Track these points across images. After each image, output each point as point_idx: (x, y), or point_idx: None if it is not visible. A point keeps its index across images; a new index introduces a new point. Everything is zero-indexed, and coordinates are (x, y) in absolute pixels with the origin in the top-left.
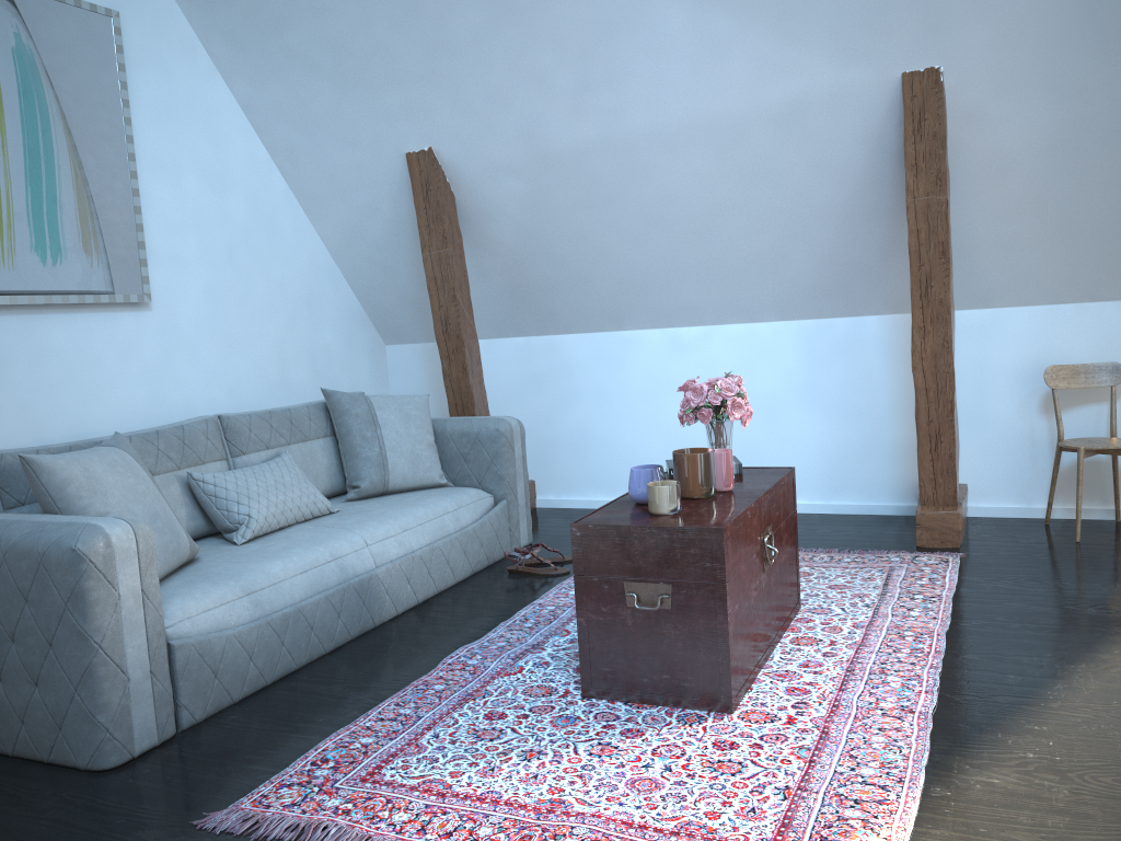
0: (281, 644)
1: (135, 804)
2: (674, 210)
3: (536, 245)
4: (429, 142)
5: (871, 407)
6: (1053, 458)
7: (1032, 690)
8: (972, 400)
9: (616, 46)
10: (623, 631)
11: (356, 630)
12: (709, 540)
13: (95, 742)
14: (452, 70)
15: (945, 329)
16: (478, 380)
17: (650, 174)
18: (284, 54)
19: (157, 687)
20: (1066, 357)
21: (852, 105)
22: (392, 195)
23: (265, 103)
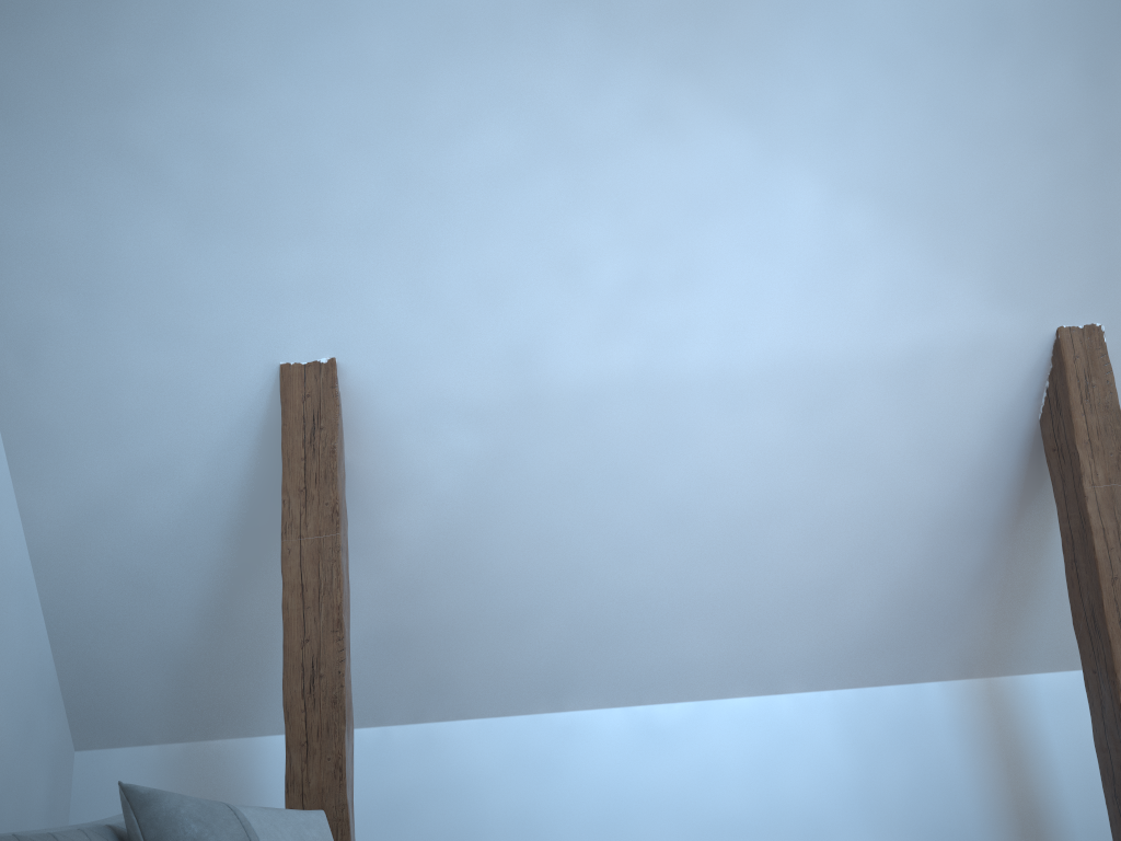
0: None
1: None
2: (708, 503)
3: (462, 552)
4: (334, 349)
5: (956, 822)
6: None
7: None
8: (1085, 802)
9: (707, 231)
10: None
11: None
12: None
13: None
14: (427, 228)
15: None
16: (351, 795)
17: (691, 440)
18: (104, 147)
19: None
20: None
21: (989, 364)
22: (219, 441)
23: (18, 234)
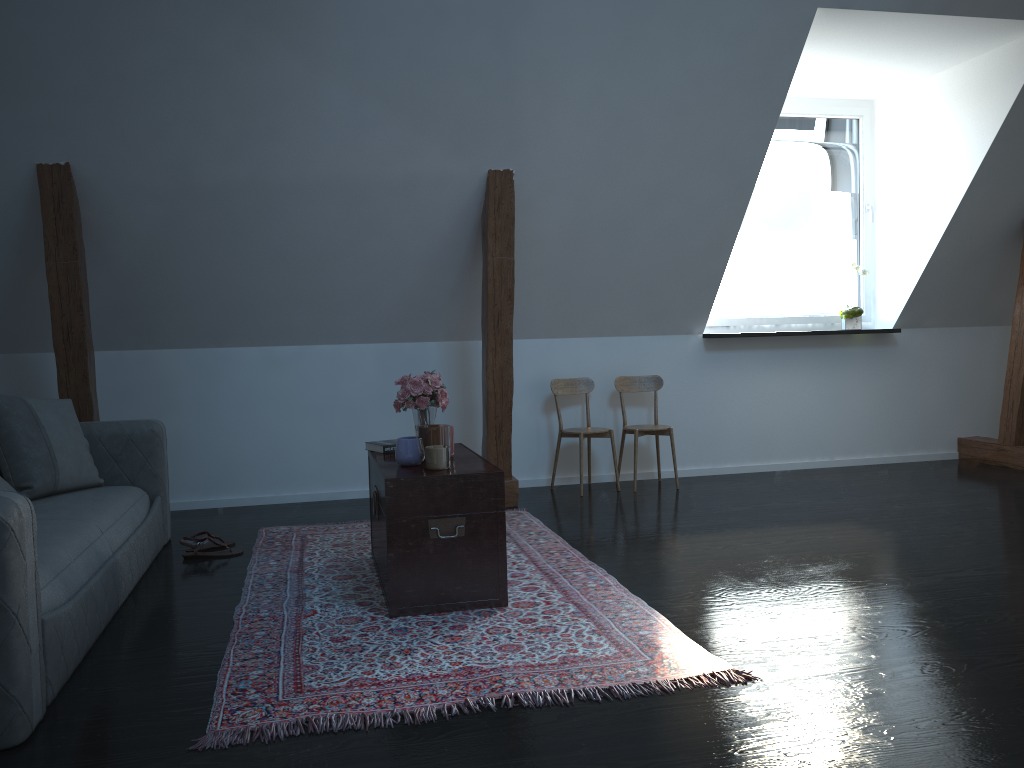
0: (86, 622)
1: (99, 756)
2: (297, 247)
3: (156, 265)
4: (68, 158)
5: None
6: (550, 443)
7: (654, 566)
8: None
9: (283, 109)
10: (426, 558)
11: (112, 611)
12: (494, 481)
13: (7, 719)
14: (116, 97)
15: (509, 350)
16: (94, 388)
17: (284, 216)
18: None
19: (41, 660)
20: (557, 374)
21: (451, 186)
22: (5, 202)
23: None
